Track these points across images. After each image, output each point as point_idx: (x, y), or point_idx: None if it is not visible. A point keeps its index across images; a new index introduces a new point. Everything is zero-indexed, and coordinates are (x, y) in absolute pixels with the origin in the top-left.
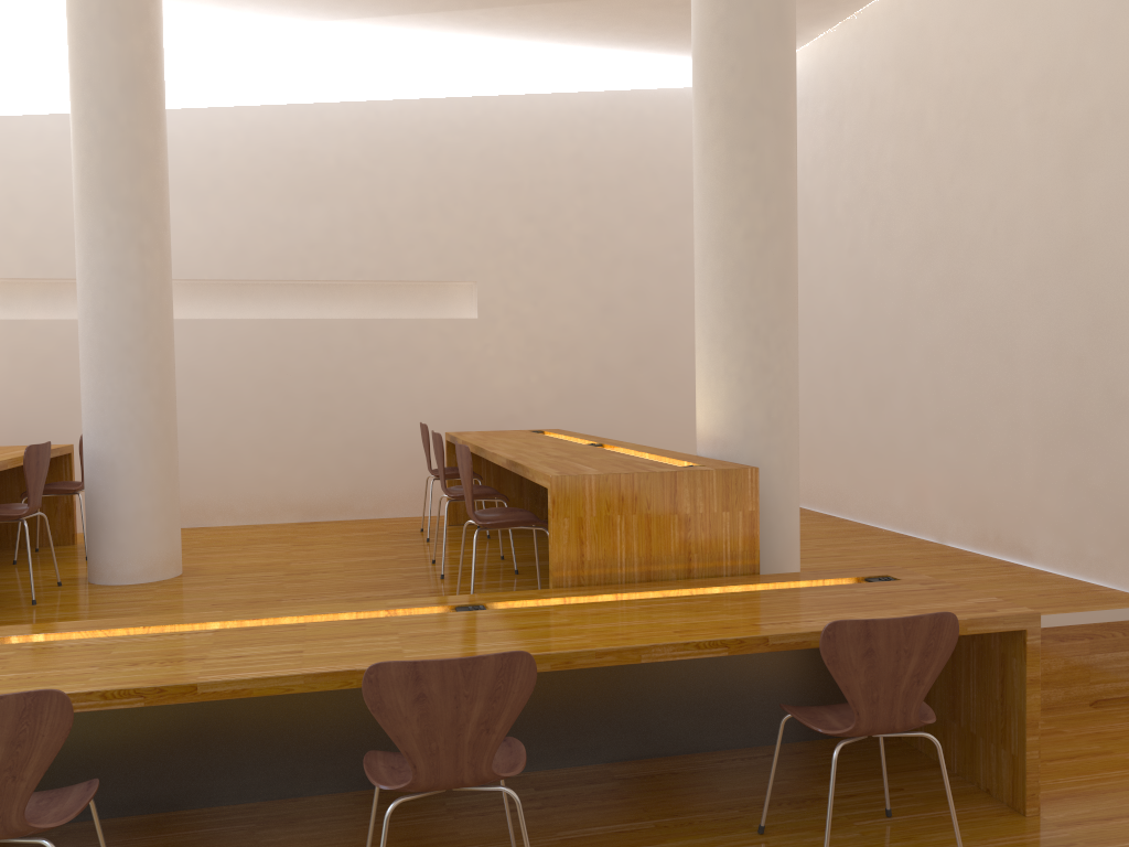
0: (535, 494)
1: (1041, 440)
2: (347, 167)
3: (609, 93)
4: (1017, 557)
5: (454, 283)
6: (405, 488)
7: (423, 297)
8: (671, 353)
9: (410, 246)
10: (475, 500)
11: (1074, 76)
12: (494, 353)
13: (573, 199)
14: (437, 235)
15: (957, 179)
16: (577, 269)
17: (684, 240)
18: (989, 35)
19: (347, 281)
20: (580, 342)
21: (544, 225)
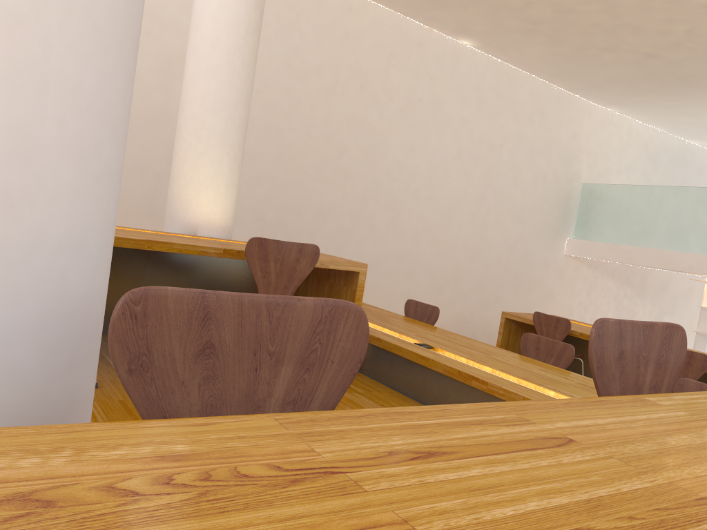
0: None
1: (123, 214)
2: None
3: None
4: None
5: None
6: None
7: None
8: None
9: None
10: None
11: (173, 24)
12: None
13: None
14: None
15: None
16: None
17: None
18: None
19: None
20: None
21: None
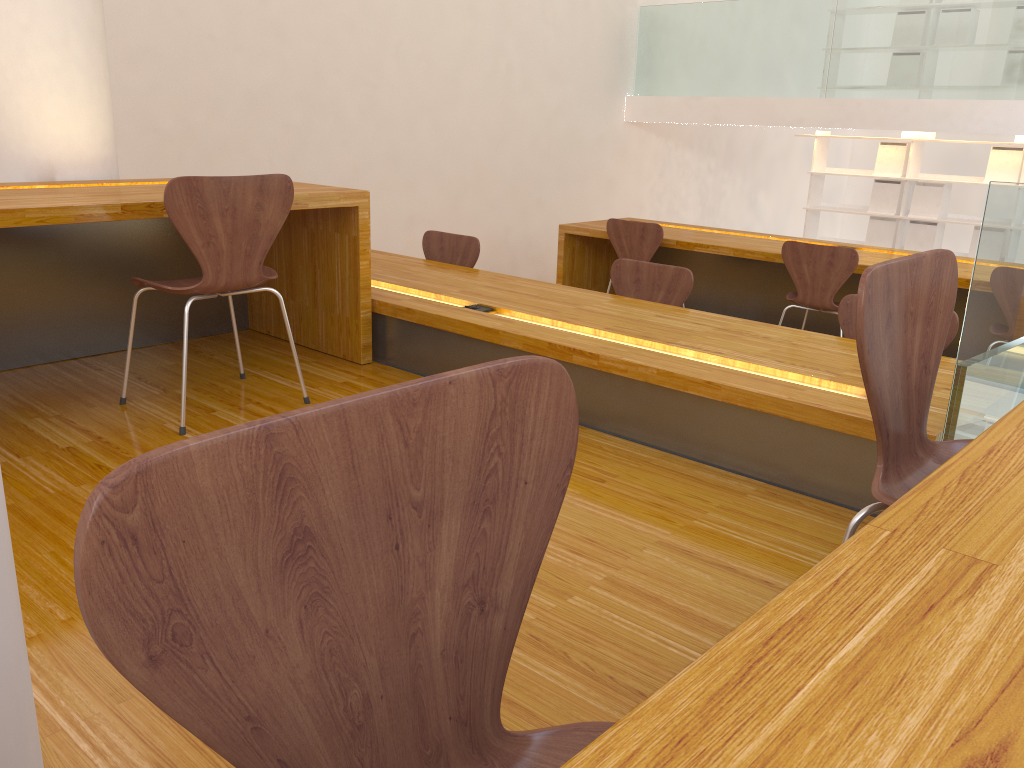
0: None
1: None
2: None
3: None
4: None
5: None
6: None
7: None
8: None
9: None
10: None
11: None
12: None
13: None
14: None
15: None
16: None
17: None
18: None
19: None
20: None
21: None
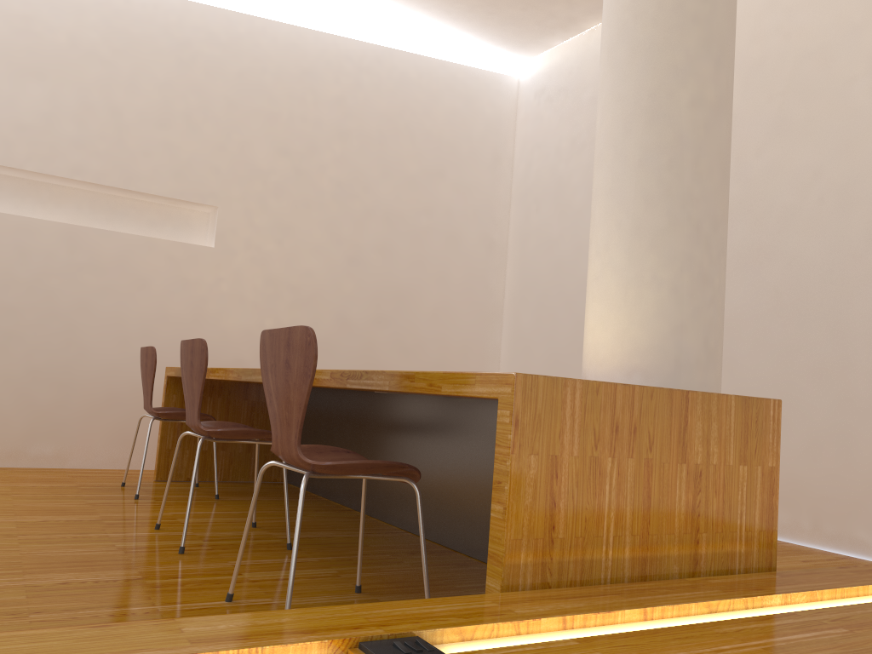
0: (265, 450)
1: None
2: (82, 49)
3: (377, 47)
4: (845, 548)
5: (190, 208)
6: (99, 433)
7: (151, 216)
8: (412, 316)
9: (146, 153)
10: (236, 441)
11: None
12: (228, 289)
13: (332, 142)
14: (179, 148)
15: (767, 151)
16: (327, 214)
17: (433, 206)
18: (817, 11)
19: (61, 180)
20: (322, 291)
21: (298, 162)
